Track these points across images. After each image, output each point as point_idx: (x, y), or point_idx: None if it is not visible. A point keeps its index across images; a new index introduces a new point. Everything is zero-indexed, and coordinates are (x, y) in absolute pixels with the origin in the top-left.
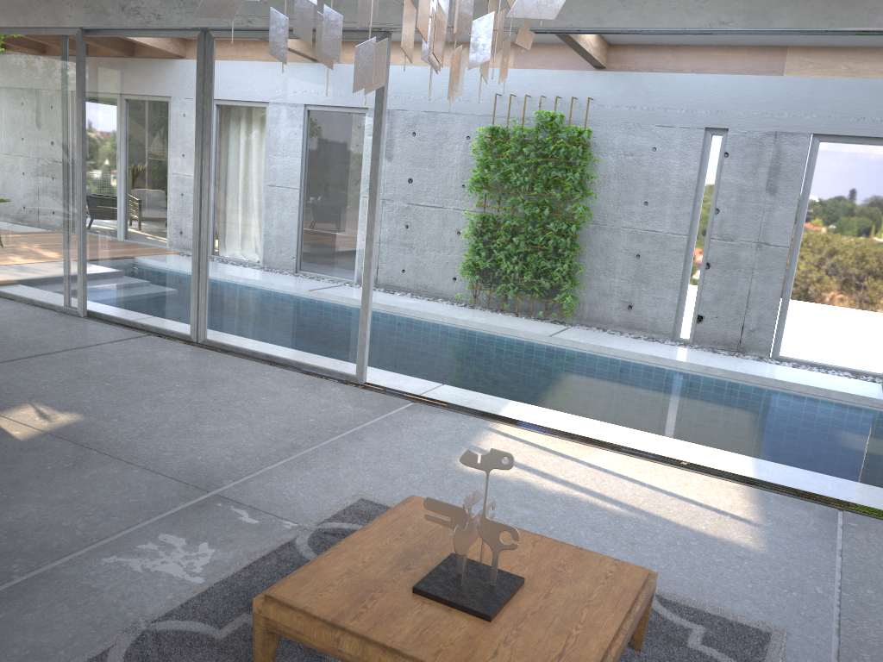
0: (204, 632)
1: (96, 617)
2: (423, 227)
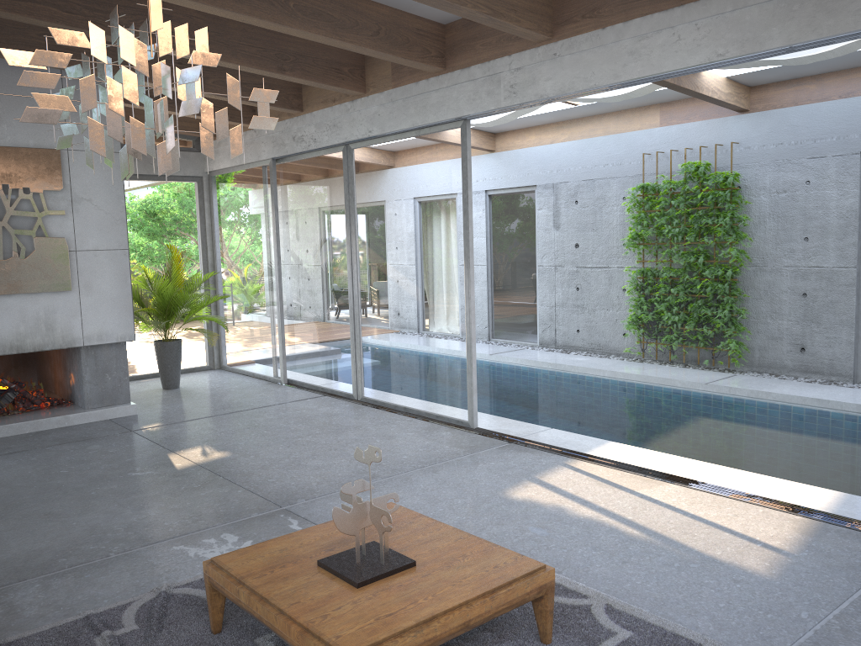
0: (203, 597)
1: (142, 582)
2: (592, 287)
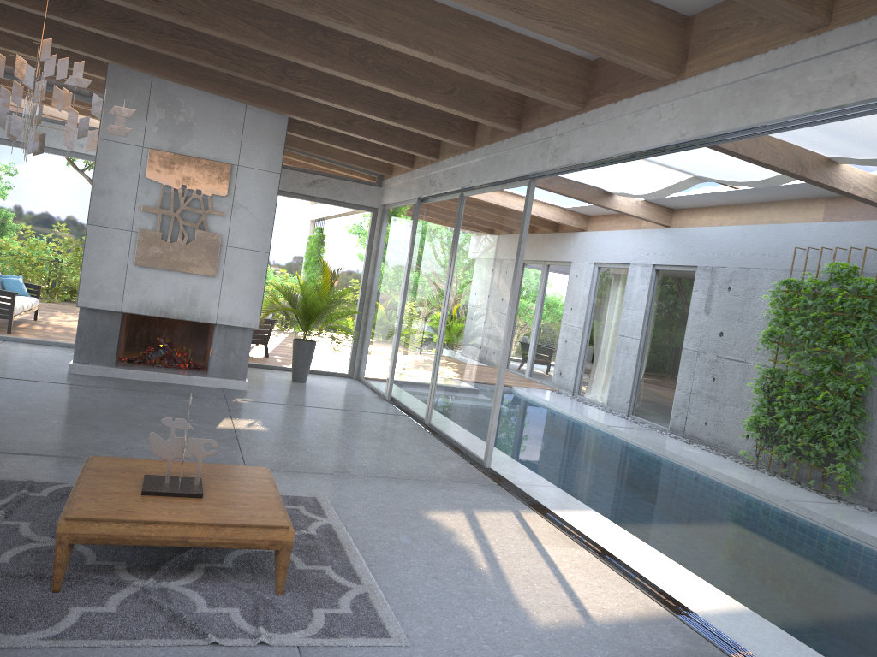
0: None
1: None
2: (726, 380)
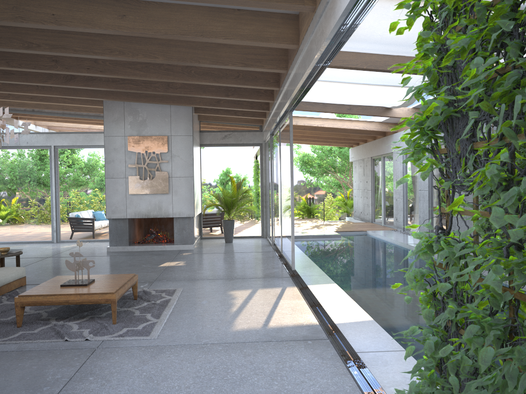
0: None
1: None
2: None
